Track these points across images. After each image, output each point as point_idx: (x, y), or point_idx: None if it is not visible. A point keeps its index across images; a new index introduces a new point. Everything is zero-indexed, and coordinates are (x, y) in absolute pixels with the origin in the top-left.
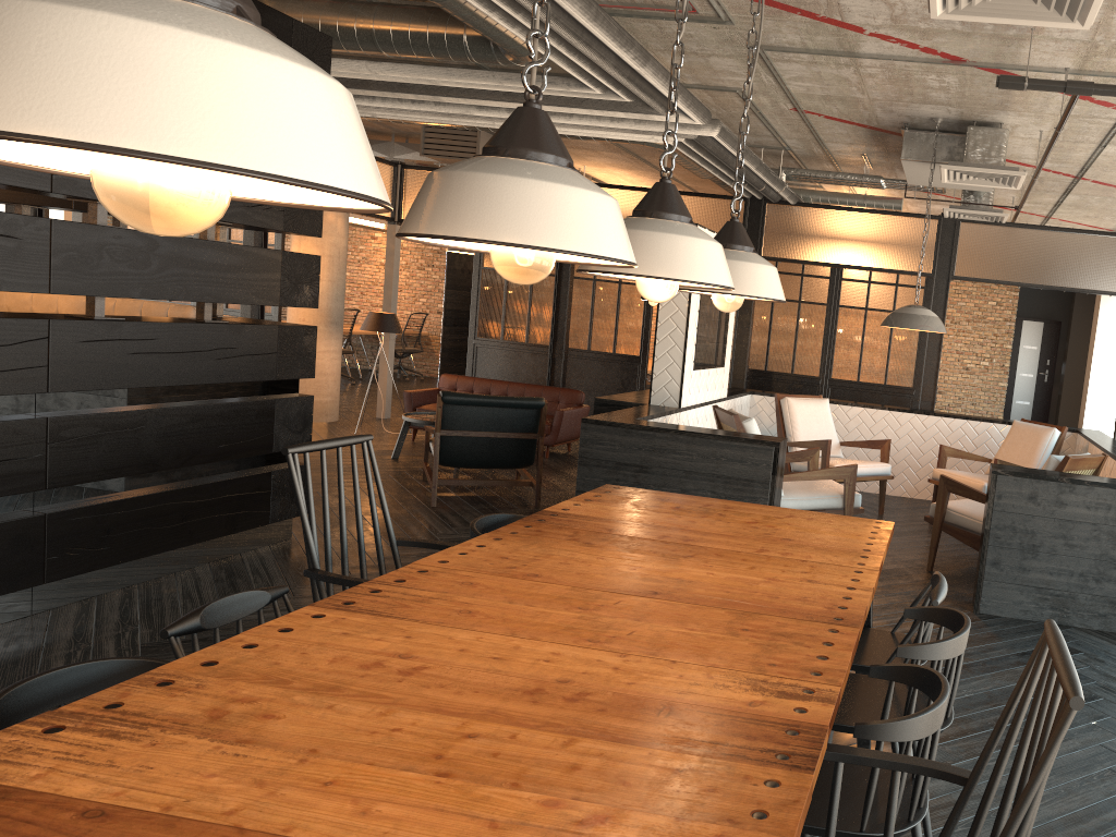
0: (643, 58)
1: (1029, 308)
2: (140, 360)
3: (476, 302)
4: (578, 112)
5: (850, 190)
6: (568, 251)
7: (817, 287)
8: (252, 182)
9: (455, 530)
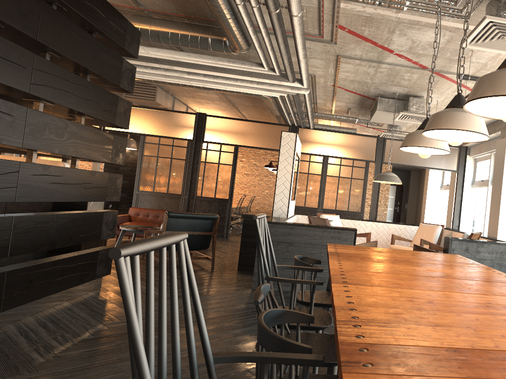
0: (306, 54)
1: None
2: (54, 186)
3: (139, 172)
4: (245, 79)
5: (330, 124)
6: None
7: (316, 167)
8: None
9: None
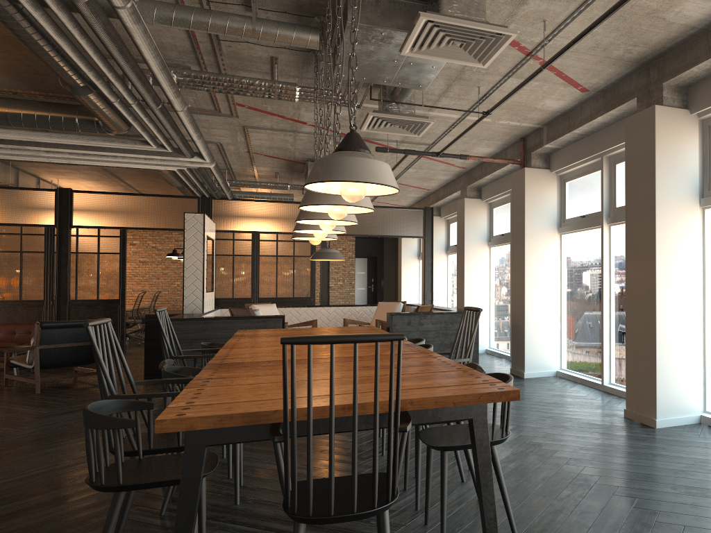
0: (201, 135)
1: (358, 251)
2: None
3: None
4: (129, 156)
5: (258, 190)
6: (352, 221)
7: (244, 245)
8: (324, 209)
9: (74, 398)
